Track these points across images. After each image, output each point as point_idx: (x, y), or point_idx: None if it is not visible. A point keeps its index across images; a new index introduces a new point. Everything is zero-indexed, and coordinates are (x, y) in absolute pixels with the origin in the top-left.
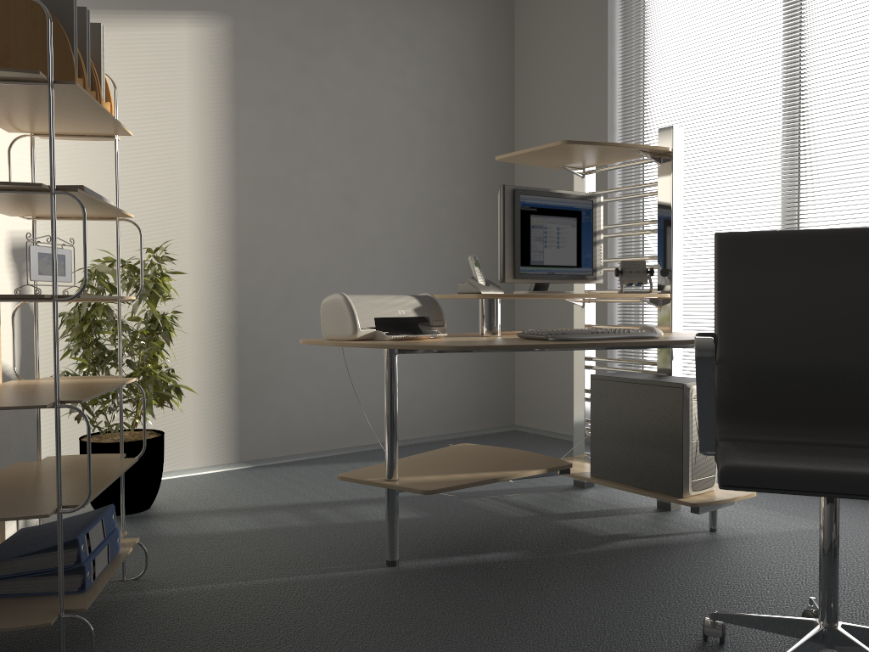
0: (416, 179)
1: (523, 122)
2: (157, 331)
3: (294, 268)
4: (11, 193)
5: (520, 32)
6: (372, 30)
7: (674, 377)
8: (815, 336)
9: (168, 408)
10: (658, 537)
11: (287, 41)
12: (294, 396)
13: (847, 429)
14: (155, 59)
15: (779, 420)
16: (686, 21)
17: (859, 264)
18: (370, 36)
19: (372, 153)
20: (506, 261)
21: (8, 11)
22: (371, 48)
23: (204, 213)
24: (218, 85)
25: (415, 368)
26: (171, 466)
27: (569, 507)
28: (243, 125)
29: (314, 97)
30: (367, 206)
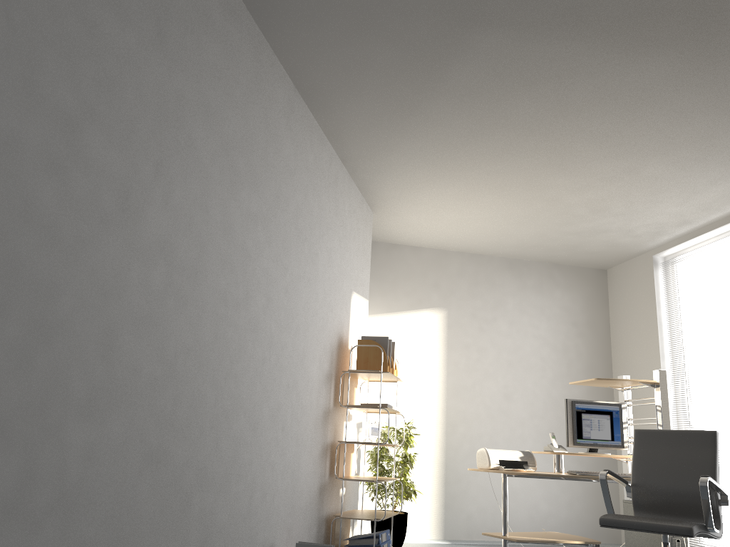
0: (546, 384)
1: (615, 349)
2: (406, 462)
3: (475, 433)
4: (367, 408)
5: (611, 298)
6: (519, 307)
7: None
8: (670, 476)
9: (409, 504)
10: None
11: (473, 317)
12: (474, 506)
13: (687, 518)
14: (411, 331)
15: (659, 513)
16: (697, 299)
17: (690, 445)
18: (518, 310)
19: (519, 371)
20: (568, 436)
21: (368, 346)
22: (519, 316)
23: (430, 404)
24: (439, 341)
25: (548, 497)
26: (409, 536)
27: None
28: (451, 359)
29: (487, 343)
30: (517, 400)
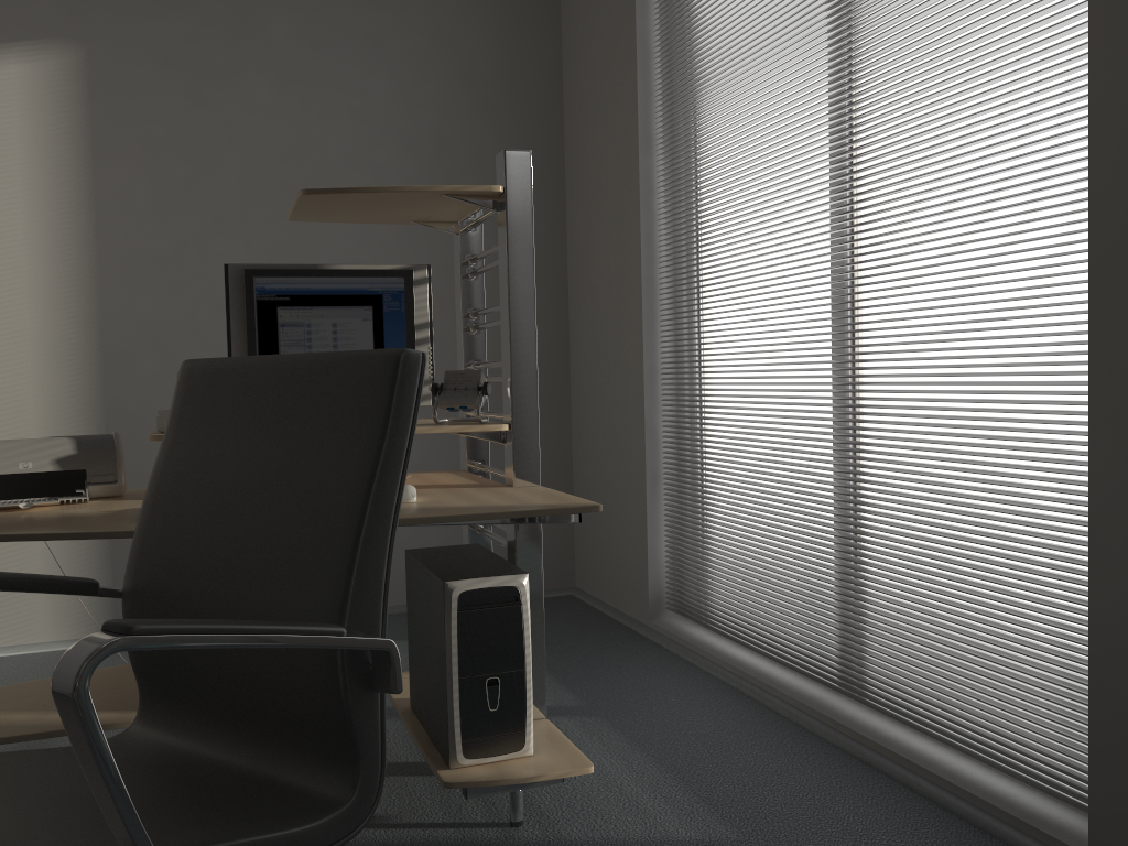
0: (390, 239)
1: (570, 142)
2: None
3: None
4: None
5: (565, 8)
6: (308, 35)
7: (493, 562)
8: (225, 561)
9: (7, 565)
10: (408, 829)
11: (170, 65)
12: None
13: (267, 738)
14: None
15: (198, 707)
16: None
17: (312, 424)
18: (306, 44)
19: None
20: None
21: None
22: (308, 60)
23: (51, 308)
24: (66, 136)
25: None
26: (15, 639)
27: (389, 751)
28: (107, 186)
29: (216, 137)
30: None
